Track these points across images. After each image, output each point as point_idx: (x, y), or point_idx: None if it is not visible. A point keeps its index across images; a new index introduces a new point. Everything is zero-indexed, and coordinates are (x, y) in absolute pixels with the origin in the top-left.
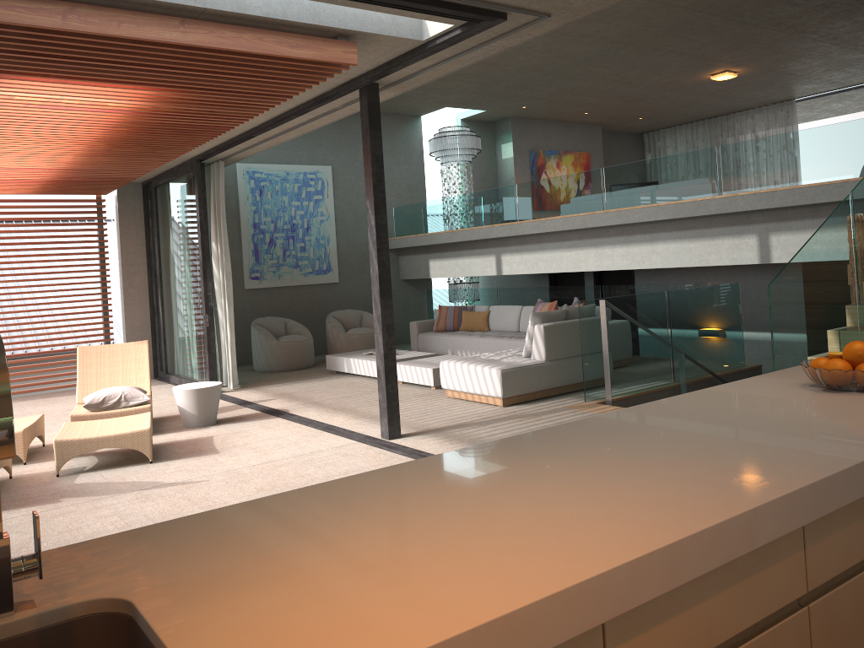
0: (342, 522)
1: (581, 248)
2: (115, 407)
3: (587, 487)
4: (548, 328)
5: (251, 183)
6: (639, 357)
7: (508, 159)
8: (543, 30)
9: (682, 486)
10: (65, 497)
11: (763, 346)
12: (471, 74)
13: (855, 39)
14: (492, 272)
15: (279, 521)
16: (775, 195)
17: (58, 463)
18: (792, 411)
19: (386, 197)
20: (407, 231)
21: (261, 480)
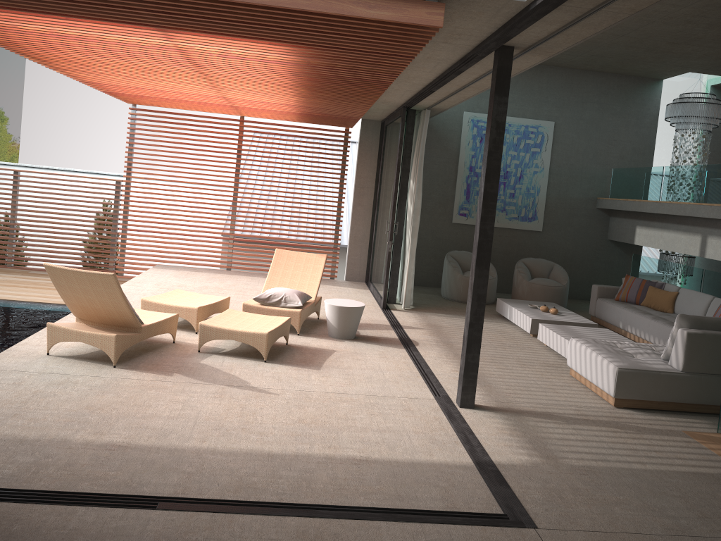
0: None
1: None
2: (276, 305)
3: None
4: (694, 336)
5: (474, 130)
6: None
7: None
8: None
9: None
10: (178, 372)
11: None
12: (709, 39)
13: None
14: (694, 252)
15: None
16: None
17: (200, 342)
18: None
19: (606, 157)
20: (621, 194)
21: (313, 411)
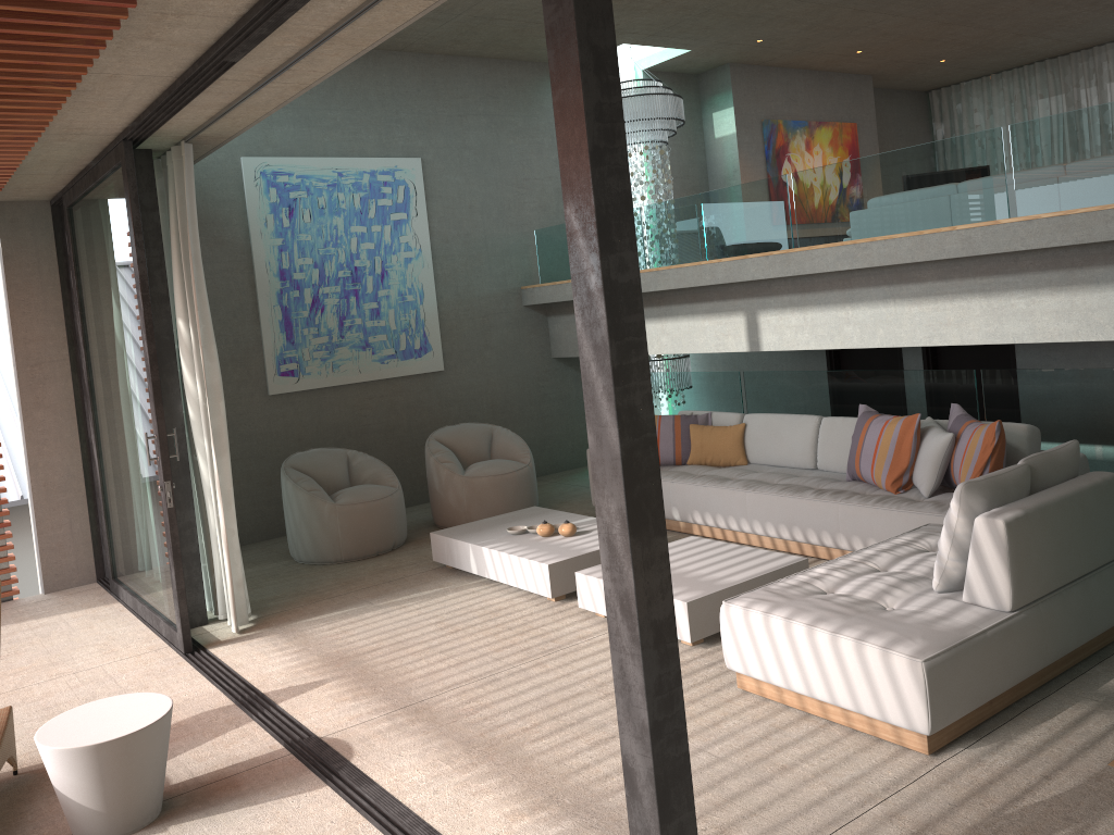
0: None
1: (949, 297)
2: None
3: None
4: (1016, 526)
5: (272, 194)
6: None
7: (726, 137)
8: None
9: None
10: None
11: None
12: None
13: None
14: (739, 345)
15: None
16: None
17: None
18: None
19: (520, 211)
20: (564, 272)
21: None
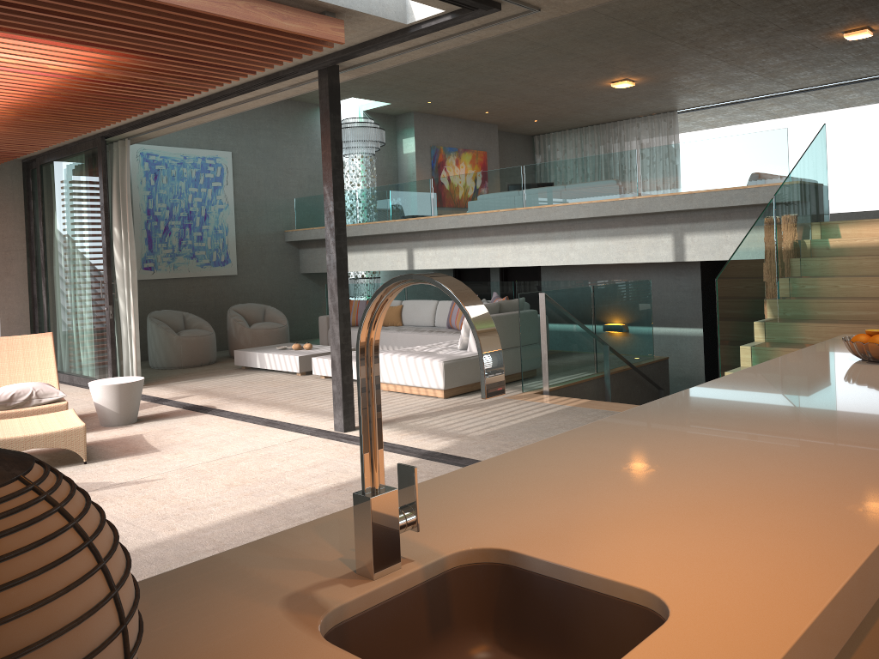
0: (605, 476)
1: (498, 244)
2: (25, 405)
3: (789, 440)
4: None
5: (146, 166)
6: (569, 349)
7: (409, 153)
8: (525, 24)
9: (872, 436)
10: None
11: (663, 340)
12: None
13: (743, 57)
14: (403, 266)
15: (538, 478)
16: (693, 197)
17: None
18: (869, 378)
19: (287, 187)
20: (310, 223)
21: (226, 476)
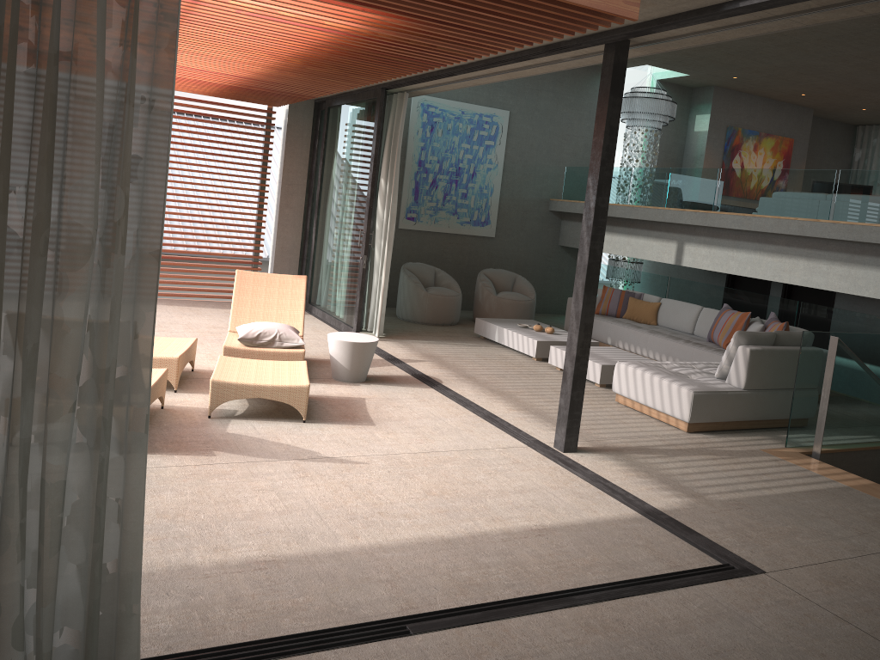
0: None
1: (788, 256)
2: (268, 346)
3: None
4: (755, 353)
5: (424, 117)
6: (856, 406)
7: (701, 132)
8: None
9: None
10: (218, 450)
11: None
12: None
13: None
14: (669, 259)
15: None
16: None
17: (212, 404)
18: None
19: (560, 153)
20: (578, 195)
21: (427, 478)
